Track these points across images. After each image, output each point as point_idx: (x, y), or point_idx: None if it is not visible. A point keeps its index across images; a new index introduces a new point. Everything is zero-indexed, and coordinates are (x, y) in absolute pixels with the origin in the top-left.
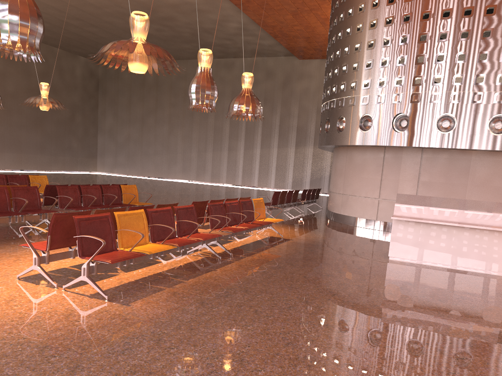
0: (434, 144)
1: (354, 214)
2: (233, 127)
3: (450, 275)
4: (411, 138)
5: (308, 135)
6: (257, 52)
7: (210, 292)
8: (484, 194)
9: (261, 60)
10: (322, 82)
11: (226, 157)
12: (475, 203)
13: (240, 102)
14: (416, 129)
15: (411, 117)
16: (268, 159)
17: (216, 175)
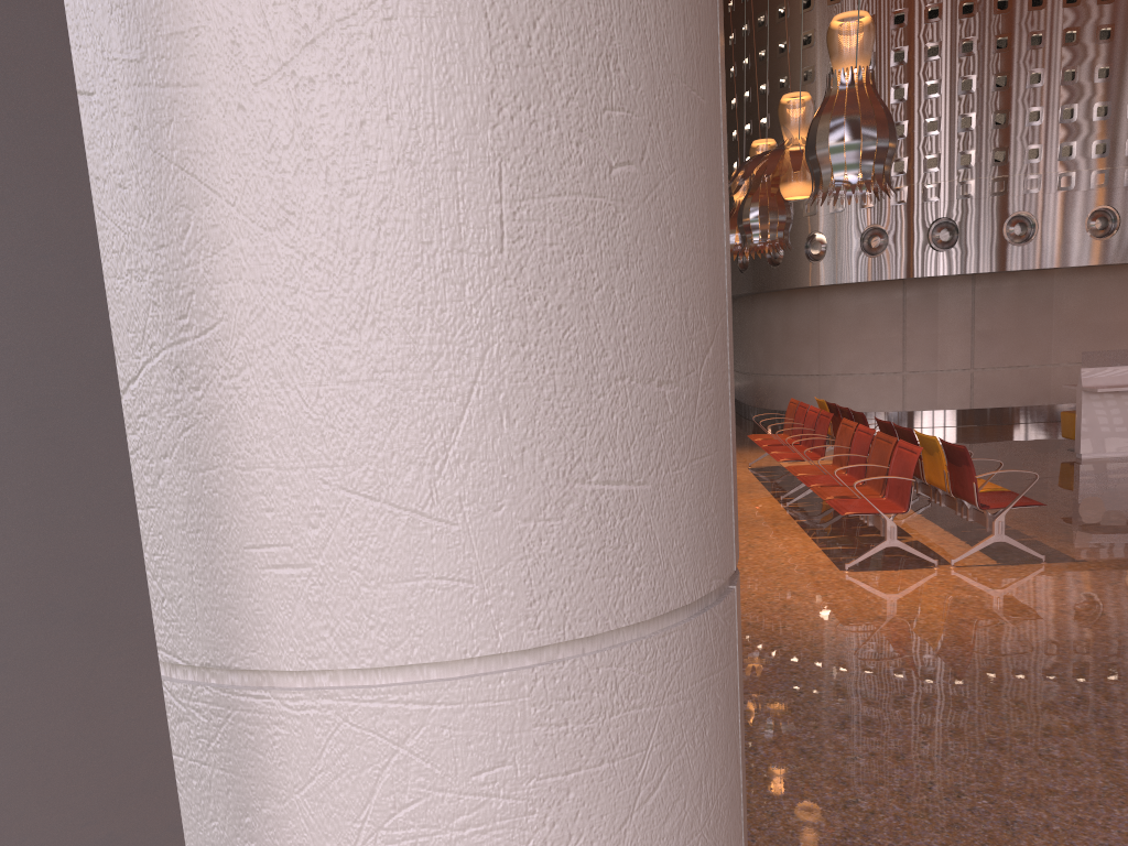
0: (1005, 266)
1: (855, 407)
2: None
3: None
4: (965, 259)
5: None
6: None
7: (1086, 531)
8: (1078, 339)
9: None
10: None
11: None
12: None
13: None
14: (973, 244)
15: (960, 224)
16: None
17: None
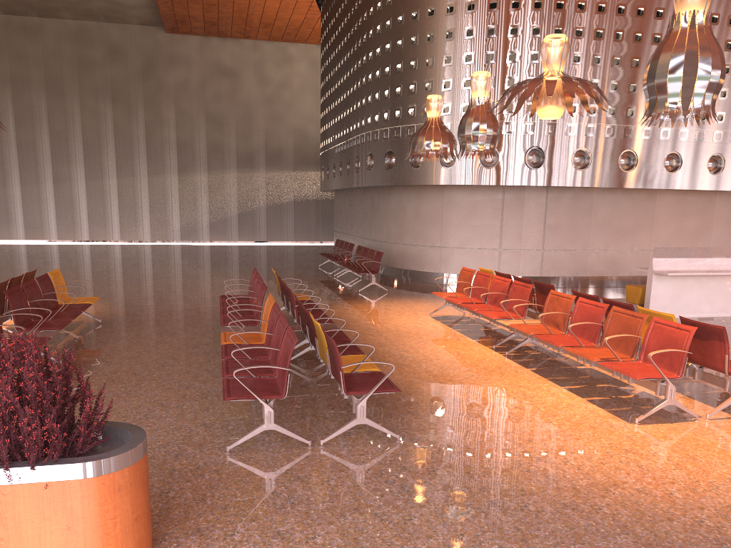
0: (571, 183)
1: None
2: (58, 141)
3: (726, 323)
4: (547, 176)
5: (196, 155)
6: (95, 13)
7: None
8: (605, 234)
9: (95, 28)
10: (210, 73)
11: (52, 195)
12: (717, 250)
13: (442, 138)
14: (553, 166)
15: (546, 152)
16: (133, 195)
17: (35, 227)
